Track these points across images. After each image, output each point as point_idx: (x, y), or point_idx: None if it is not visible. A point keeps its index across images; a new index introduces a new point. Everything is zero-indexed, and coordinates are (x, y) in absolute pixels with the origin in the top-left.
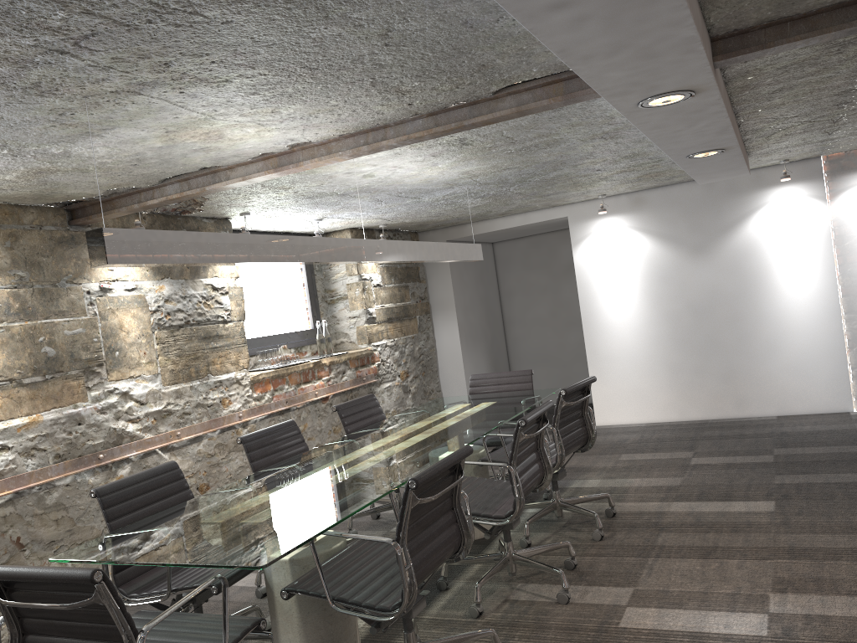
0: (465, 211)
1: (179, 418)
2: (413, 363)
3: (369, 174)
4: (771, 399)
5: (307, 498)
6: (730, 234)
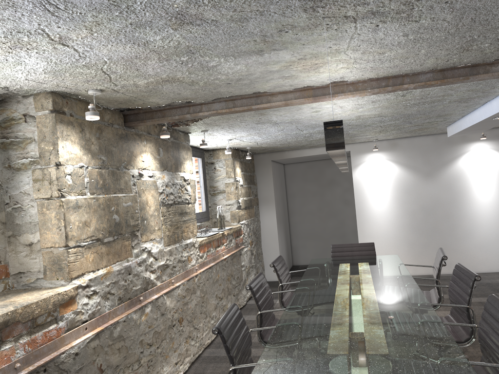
0: (302, 142)
1: (171, 270)
2: (254, 236)
3: (318, 110)
4: (467, 263)
5: (385, 333)
6: (446, 167)
